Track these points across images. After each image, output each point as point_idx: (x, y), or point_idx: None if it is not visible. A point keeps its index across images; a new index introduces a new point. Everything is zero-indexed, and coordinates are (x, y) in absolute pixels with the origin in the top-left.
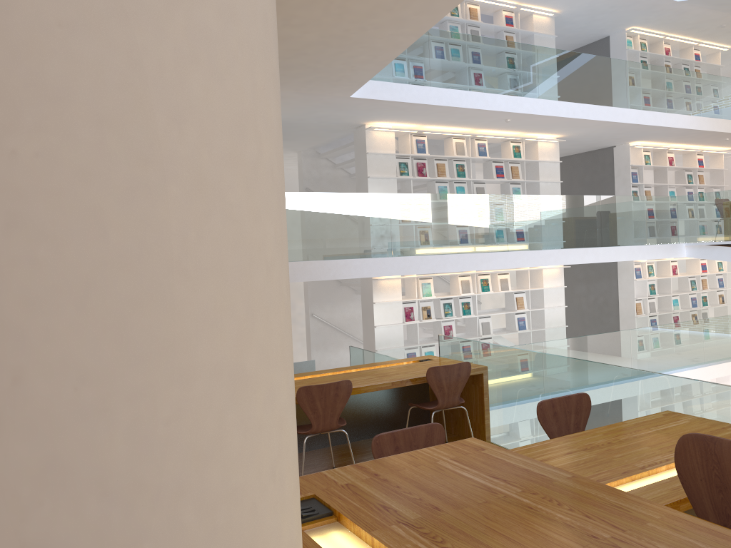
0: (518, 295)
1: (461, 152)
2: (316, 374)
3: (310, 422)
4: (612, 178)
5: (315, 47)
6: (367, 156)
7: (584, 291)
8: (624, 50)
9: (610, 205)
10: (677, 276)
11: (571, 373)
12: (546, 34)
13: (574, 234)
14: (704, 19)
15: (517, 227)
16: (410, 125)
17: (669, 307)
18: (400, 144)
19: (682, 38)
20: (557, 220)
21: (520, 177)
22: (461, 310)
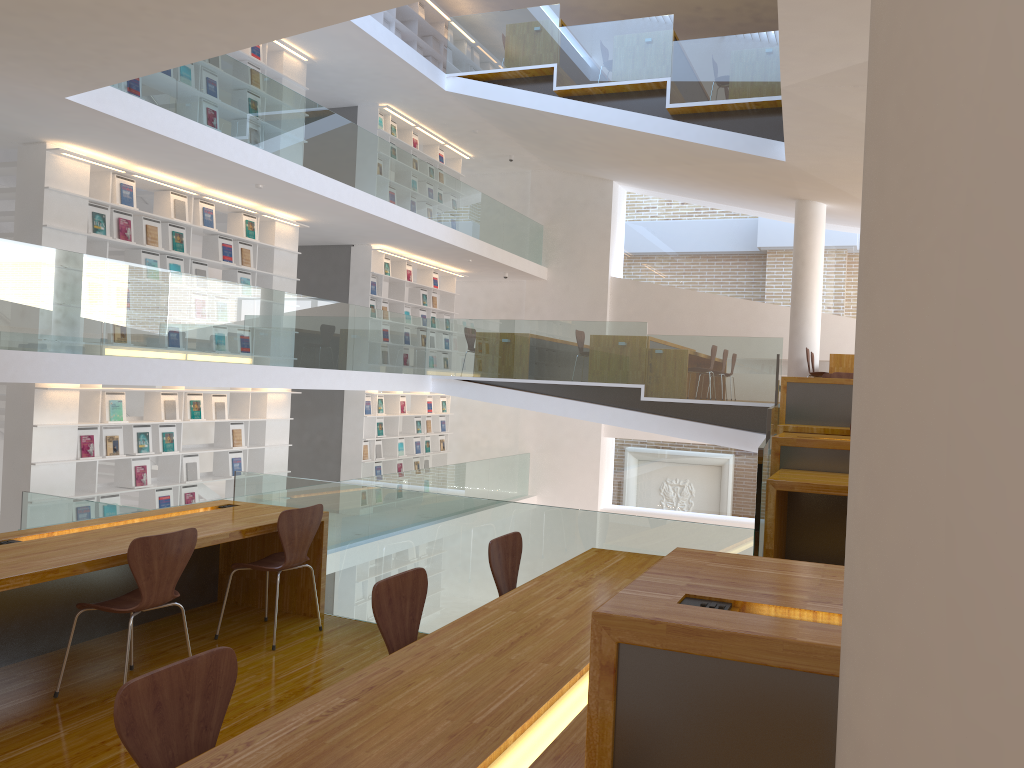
0: (236, 426)
1: (181, 215)
2: (85, 526)
3: (61, 603)
4: (347, 285)
5: (74, 14)
6: (46, 193)
7: (296, 427)
8: (375, 129)
9: (365, 319)
10: (406, 414)
11: (462, 515)
12: (297, 83)
13: (326, 350)
14: (461, 119)
15: (265, 332)
16: (115, 160)
17: (395, 451)
18: (92, 184)
19: (432, 132)
20: (309, 329)
21: (251, 264)
22: (161, 444)
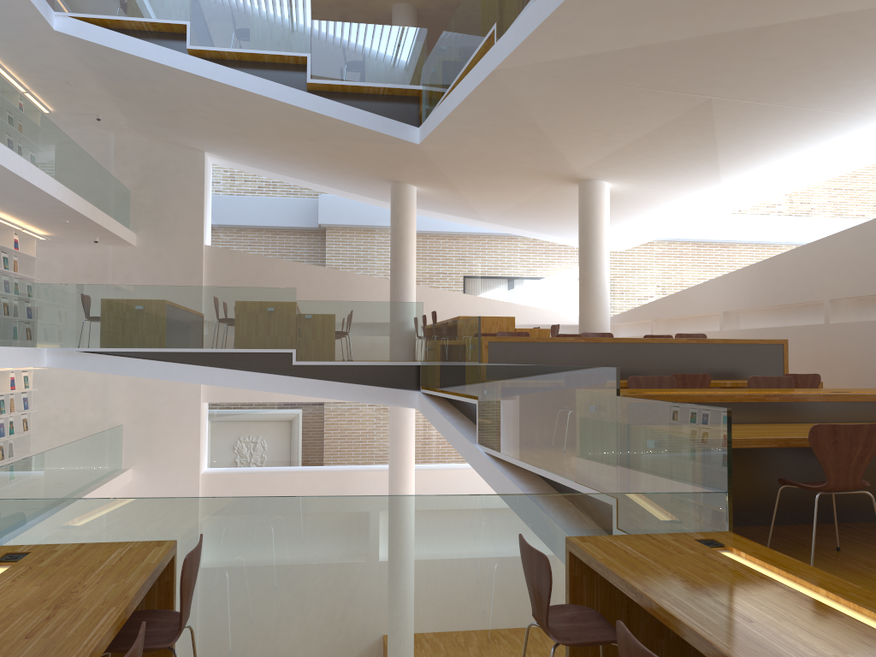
0: None
1: None
2: None
3: None
4: None
5: None
6: None
7: None
8: None
9: None
10: None
11: (382, 519)
12: None
13: None
14: (59, 66)
15: None
16: None
17: None
18: None
19: (16, 77)
20: None
21: None
22: None
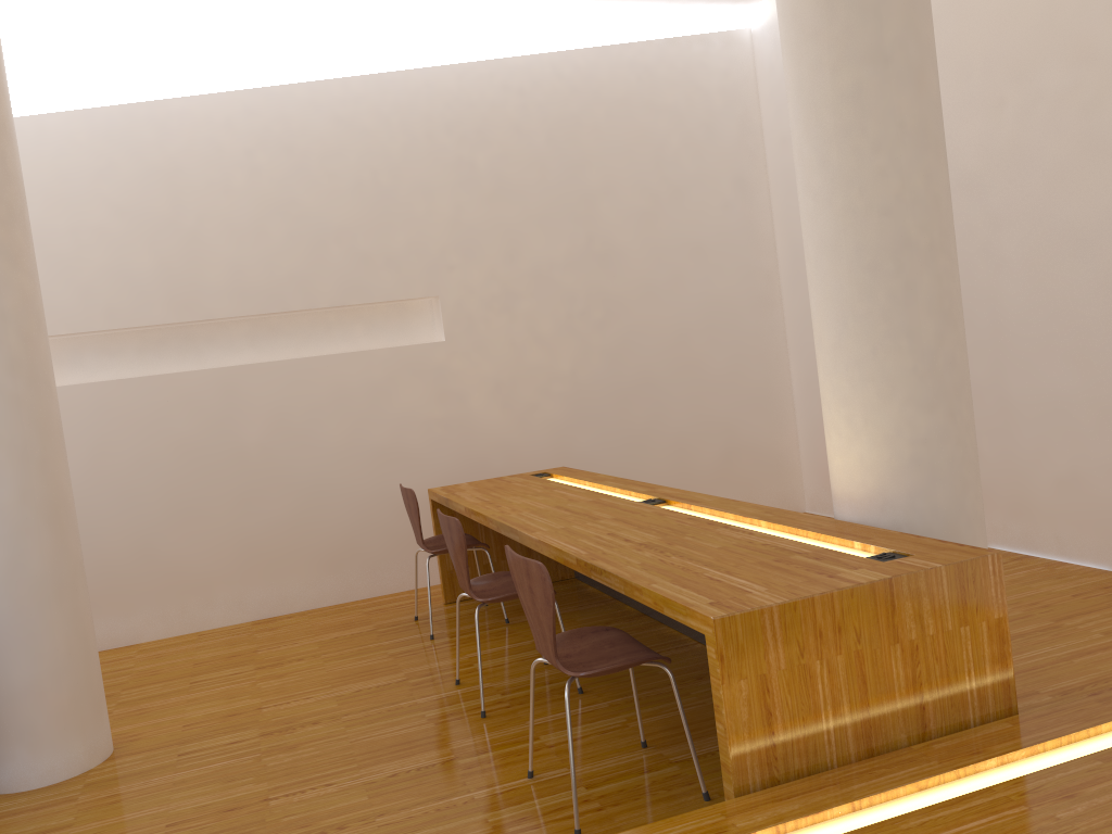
0: None
1: None
2: None
3: None
4: None
5: None
6: None
7: None
8: None
9: None
10: None
11: None
12: None
13: None
14: None
15: None
16: None
17: None
18: None
19: None
20: None
21: None
22: None
